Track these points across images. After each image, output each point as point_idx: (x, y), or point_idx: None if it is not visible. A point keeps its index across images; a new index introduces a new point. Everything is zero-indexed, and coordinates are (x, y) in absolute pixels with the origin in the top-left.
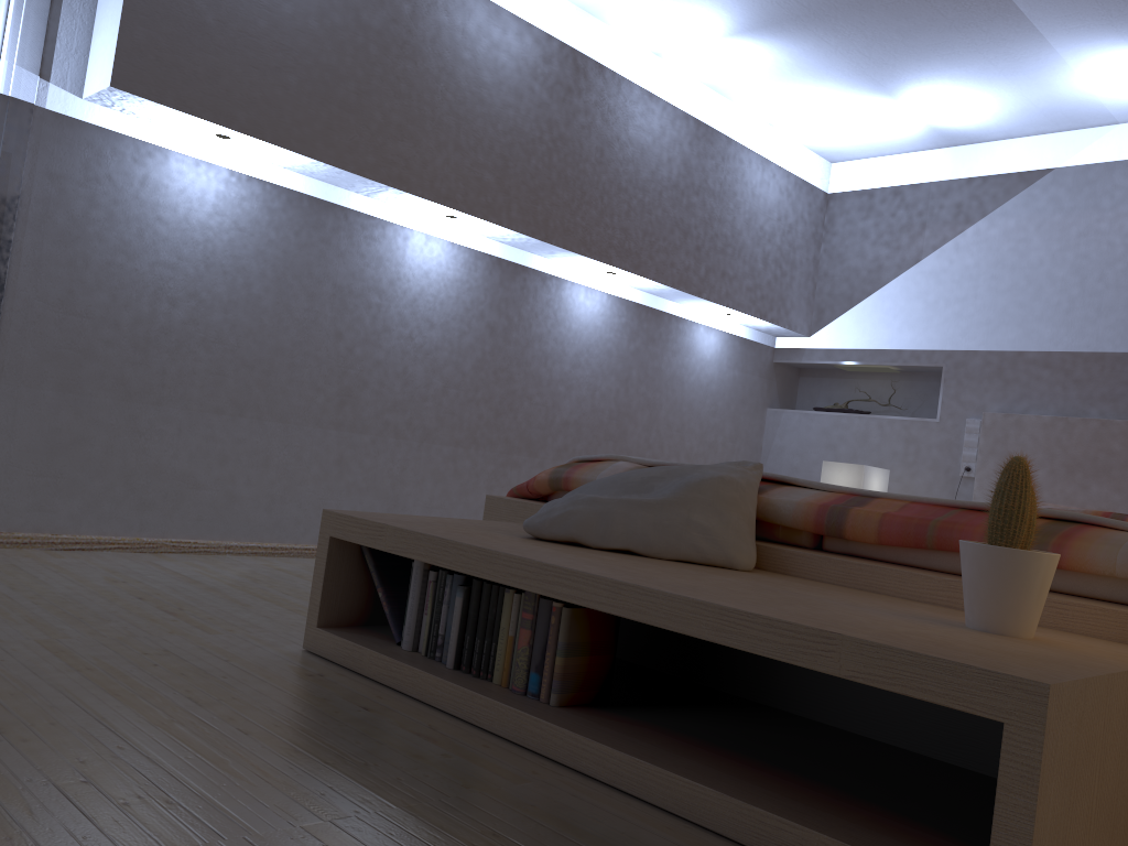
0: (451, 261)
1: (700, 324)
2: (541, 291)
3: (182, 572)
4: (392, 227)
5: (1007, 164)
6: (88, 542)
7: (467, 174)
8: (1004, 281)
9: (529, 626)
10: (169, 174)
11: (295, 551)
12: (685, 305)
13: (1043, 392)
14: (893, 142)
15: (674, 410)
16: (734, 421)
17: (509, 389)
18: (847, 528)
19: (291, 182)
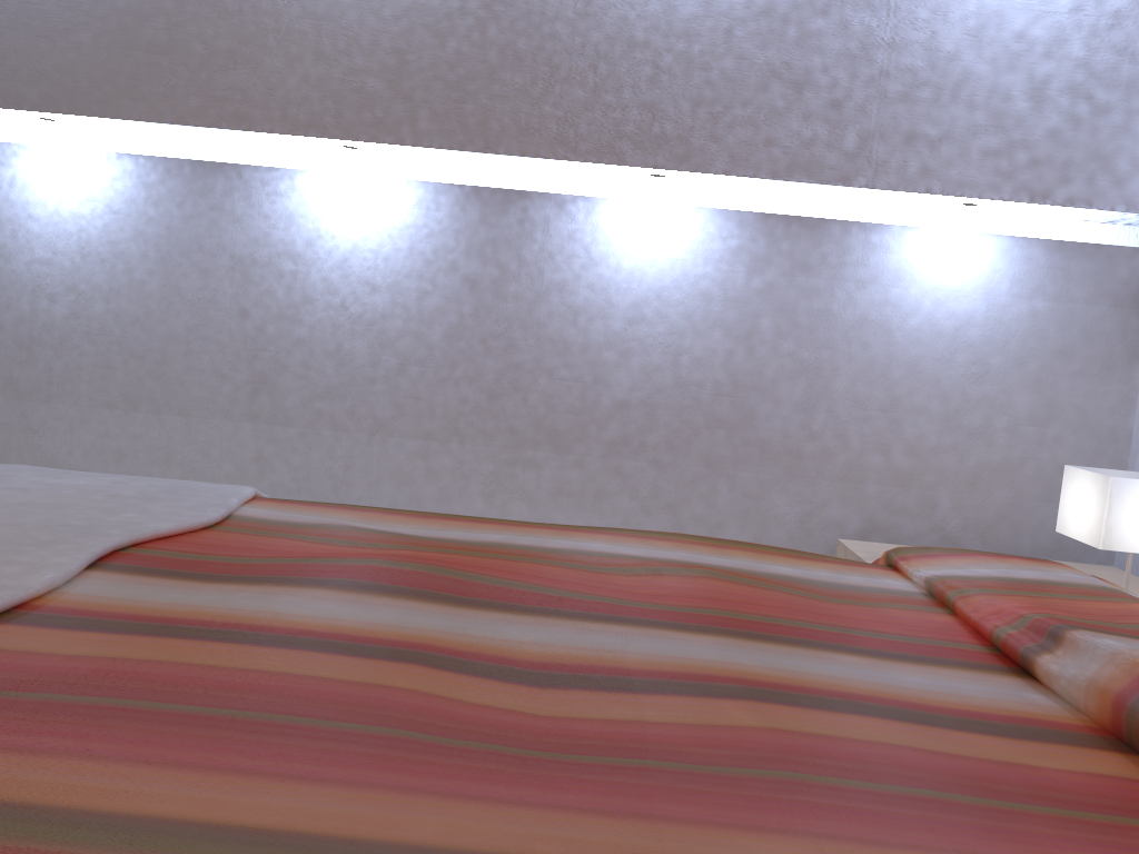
0: (396, 203)
1: (926, 229)
2: (557, 221)
3: None
4: (304, 175)
5: None
6: None
7: (338, 88)
8: None
9: None
10: (35, 170)
11: None
12: (882, 202)
13: None
14: None
15: (870, 376)
16: (1039, 389)
17: (510, 361)
18: None
19: (168, 149)
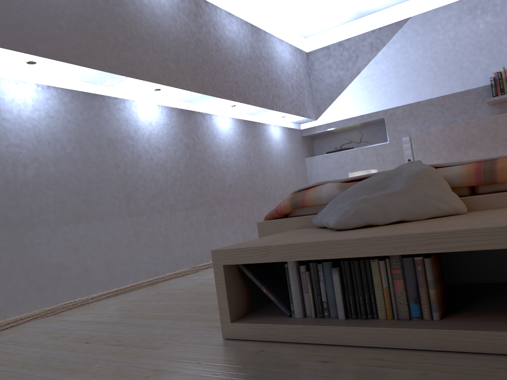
0: (160, 115)
1: (271, 124)
2: (203, 122)
3: (85, 319)
4: (128, 101)
5: (388, 20)
6: (15, 321)
7: (162, 65)
8: (402, 72)
9: (401, 277)
10: (2, 91)
11: (127, 289)
12: (263, 117)
13: (434, 117)
14: (335, 21)
15: (271, 168)
16: (294, 167)
17: (202, 175)
18: (498, 177)
19: (71, 85)
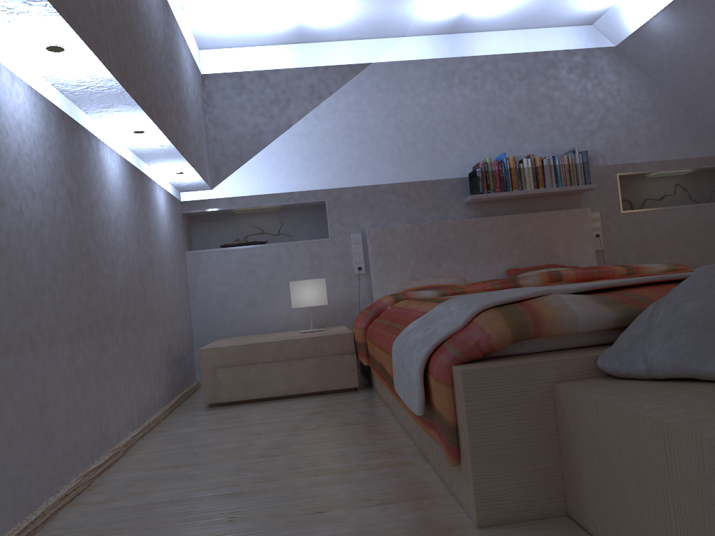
0: (33, 111)
1: (156, 183)
2: (89, 151)
3: None
4: None
5: (339, 59)
6: None
7: None
8: (354, 139)
9: None
10: None
11: None
12: (151, 166)
13: (395, 210)
14: (262, 36)
15: (159, 263)
16: (178, 265)
17: (90, 264)
18: None
19: None
